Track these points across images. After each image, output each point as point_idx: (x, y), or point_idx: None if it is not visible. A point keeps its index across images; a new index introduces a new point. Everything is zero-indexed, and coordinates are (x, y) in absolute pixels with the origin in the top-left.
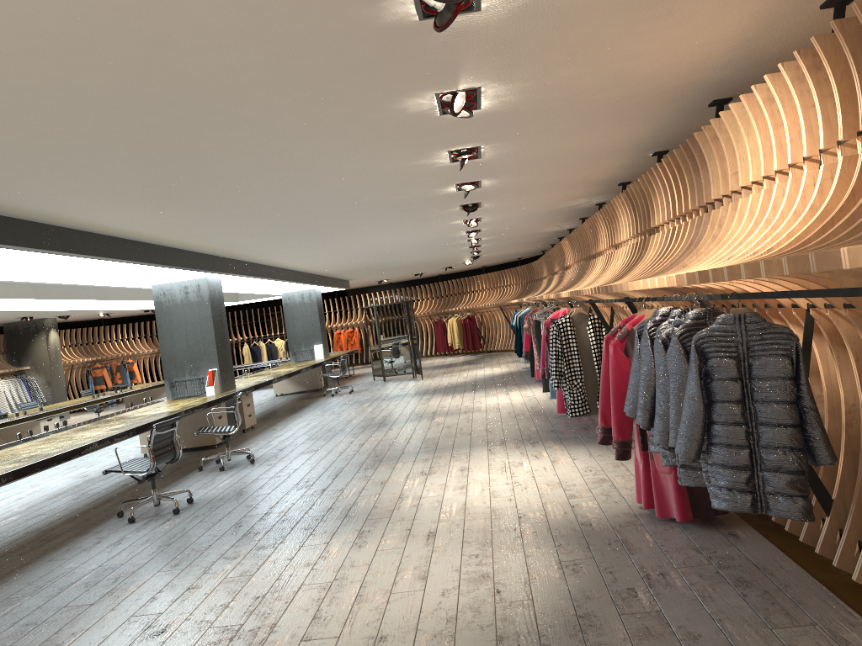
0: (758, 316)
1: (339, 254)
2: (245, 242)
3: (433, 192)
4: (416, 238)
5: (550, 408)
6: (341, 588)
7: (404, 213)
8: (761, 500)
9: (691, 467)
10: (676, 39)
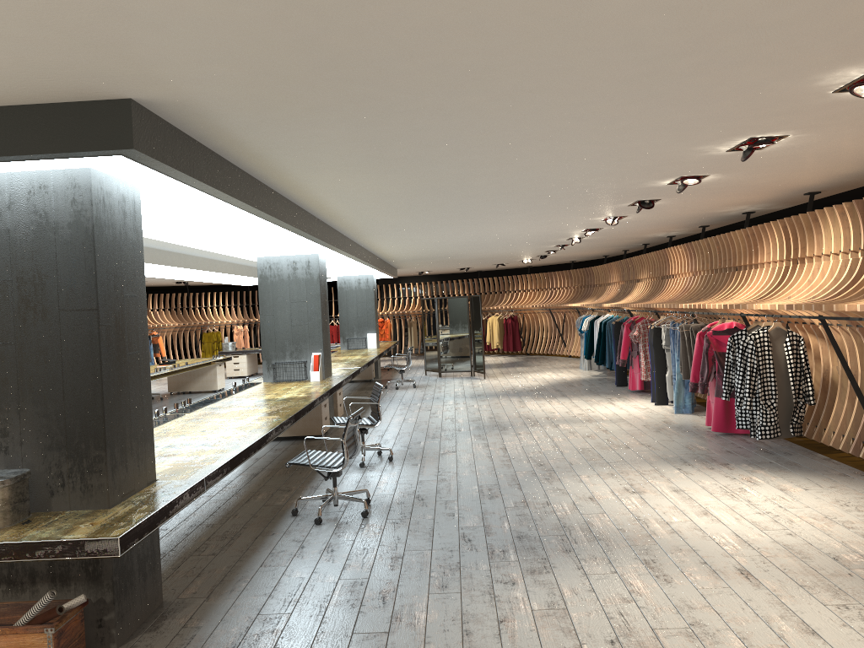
0: None
1: (440, 241)
2: (388, 220)
3: (646, 183)
4: (533, 231)
5: (688, 424)
6: (713, 638)
7: (577, 203)
8: None
9: None
10: None
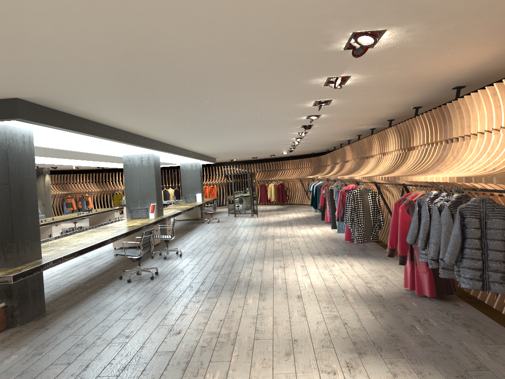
0: (491, 200)
1: (223, 145)
2: (181, 136)
3: (294, 118)
4: (267, 139)
5: (338, 238)
6: (263, 318)
7: (272, 127)
8: (486, 284)
9: (447, 269)
10: (452, 62)
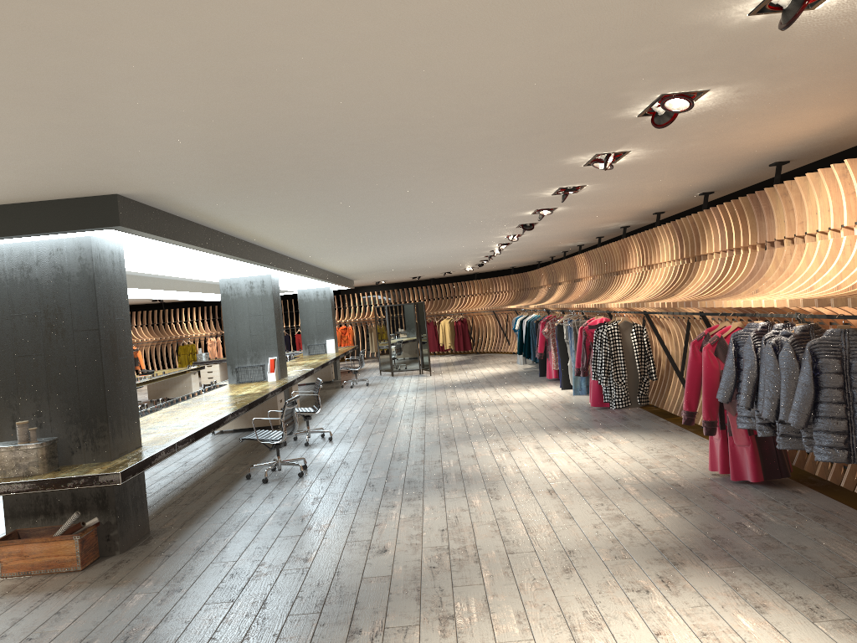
0: None
1: (378, 258)
2: (323, 246)
3: (513, 214)
4: (454, 247)
5: (578, 402)
6: (507, 524)
7: (472, 228)
8: (854, 454)
9: (788, 435)
10: (782, 129)
